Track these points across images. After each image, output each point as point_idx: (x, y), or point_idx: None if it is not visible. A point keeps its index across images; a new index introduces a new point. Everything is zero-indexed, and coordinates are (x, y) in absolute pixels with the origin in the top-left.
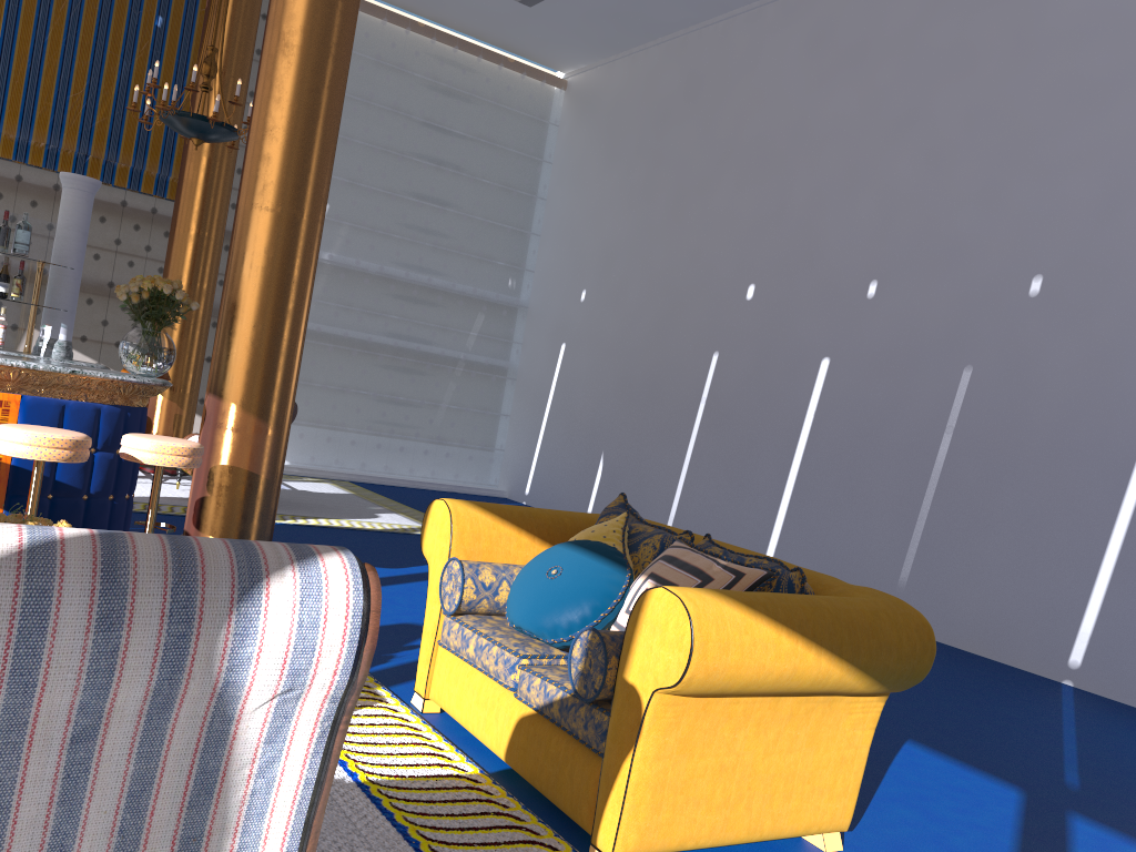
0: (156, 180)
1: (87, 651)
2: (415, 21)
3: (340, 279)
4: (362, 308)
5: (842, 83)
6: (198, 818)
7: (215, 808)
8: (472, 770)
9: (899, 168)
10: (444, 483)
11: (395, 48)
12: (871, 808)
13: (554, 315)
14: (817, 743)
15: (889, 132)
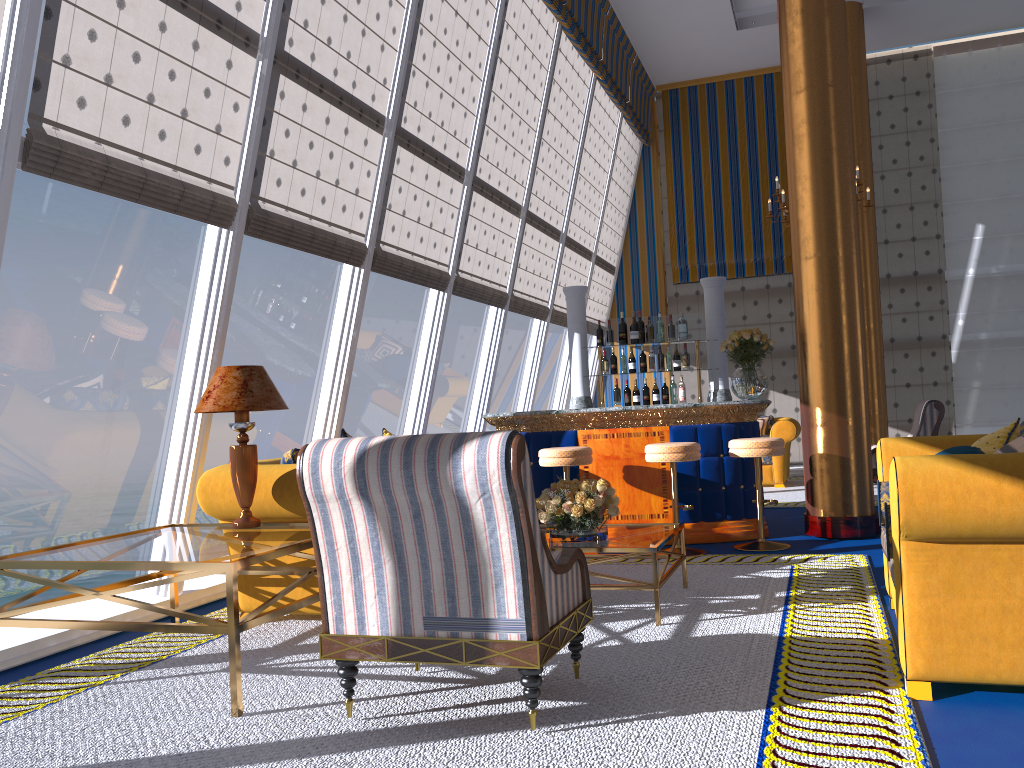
0: None
1: (402, 477)
2: None
3: (1011, 286)
4: None
5: None
6: (472, 556)
7: (477, 552)
8: (881, 637)
9: None
10: None
11: (1015, 64)
12: None
13: None
14: None
15: None
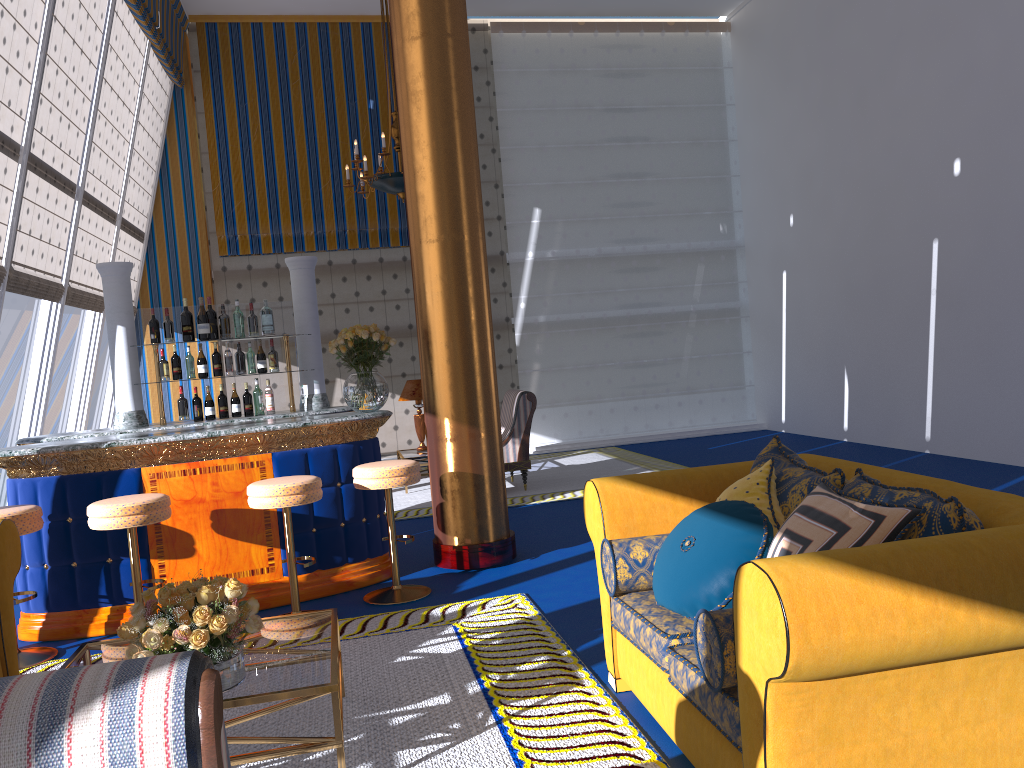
0: (400, 233)
1: None
2: (575, 23)
3: (565, 270)
4: (590, 291)
5: None
6: None
7: None
8: (649, 757)
9: None
10: (702, 428)
11: (564, 53)
12: None
13: (769, 247)
14: (1017, 707)
15: None
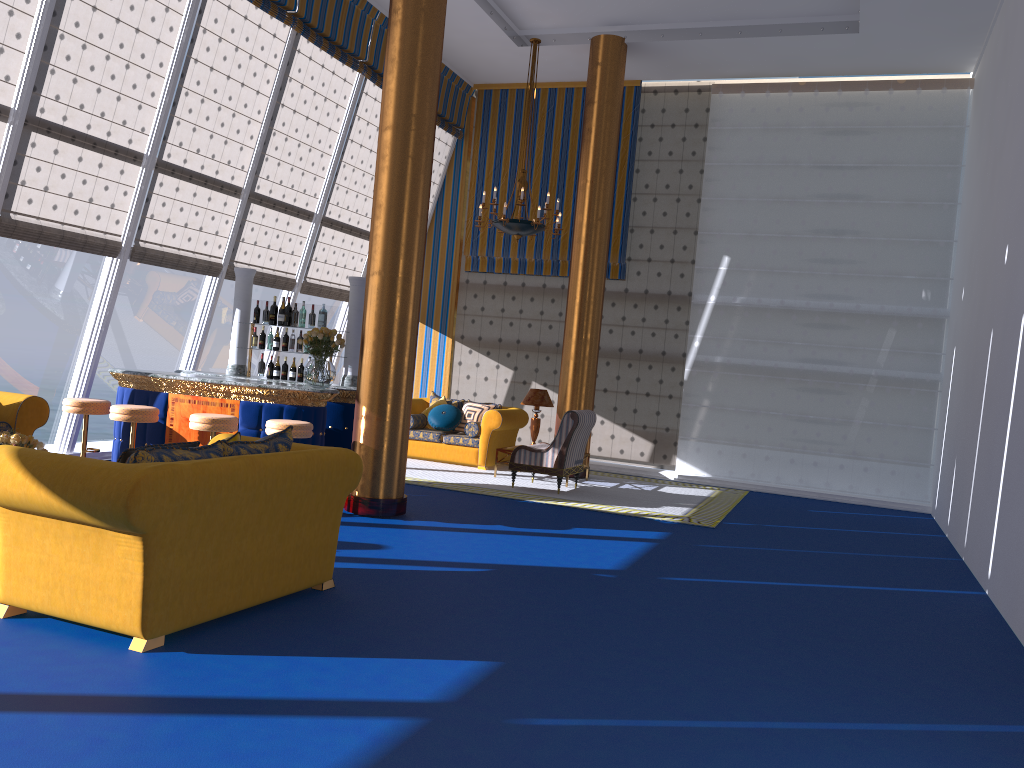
0: None
1: None
2: (795, 83)
3: (743, 317)
4: (766, 340)
5: None
6: None
7: None
8: None
9: None
10: (858, 496)
11: (779, 111)
12: (256, 656)
13: (954, 319)
14: (100, 562)
15: None
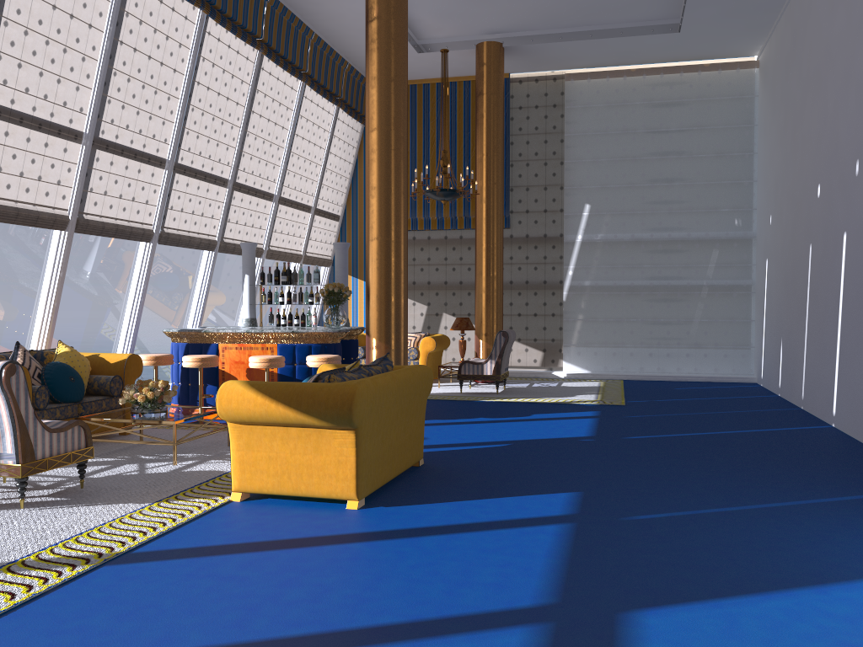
0: None
1: None
2: (628, 69)
3: (604, 249)
4: (623, 265)
5: (839, 4)
6: None
7: None
8: None
9: (861, 61)
10: (702, 375)
11: (618, 92)
12: (429, 504)
13: (763, 239)
14: (320, 452)
15: (856, 33)
